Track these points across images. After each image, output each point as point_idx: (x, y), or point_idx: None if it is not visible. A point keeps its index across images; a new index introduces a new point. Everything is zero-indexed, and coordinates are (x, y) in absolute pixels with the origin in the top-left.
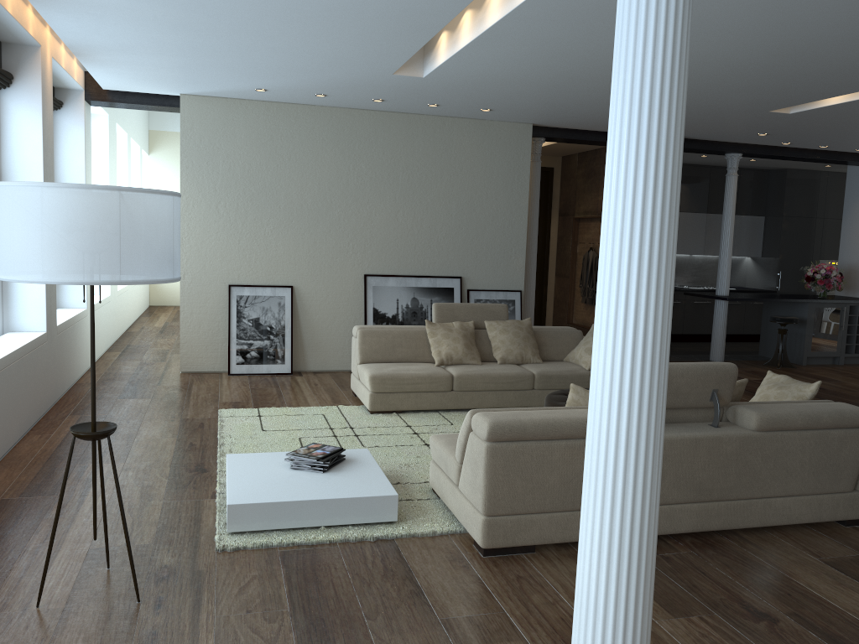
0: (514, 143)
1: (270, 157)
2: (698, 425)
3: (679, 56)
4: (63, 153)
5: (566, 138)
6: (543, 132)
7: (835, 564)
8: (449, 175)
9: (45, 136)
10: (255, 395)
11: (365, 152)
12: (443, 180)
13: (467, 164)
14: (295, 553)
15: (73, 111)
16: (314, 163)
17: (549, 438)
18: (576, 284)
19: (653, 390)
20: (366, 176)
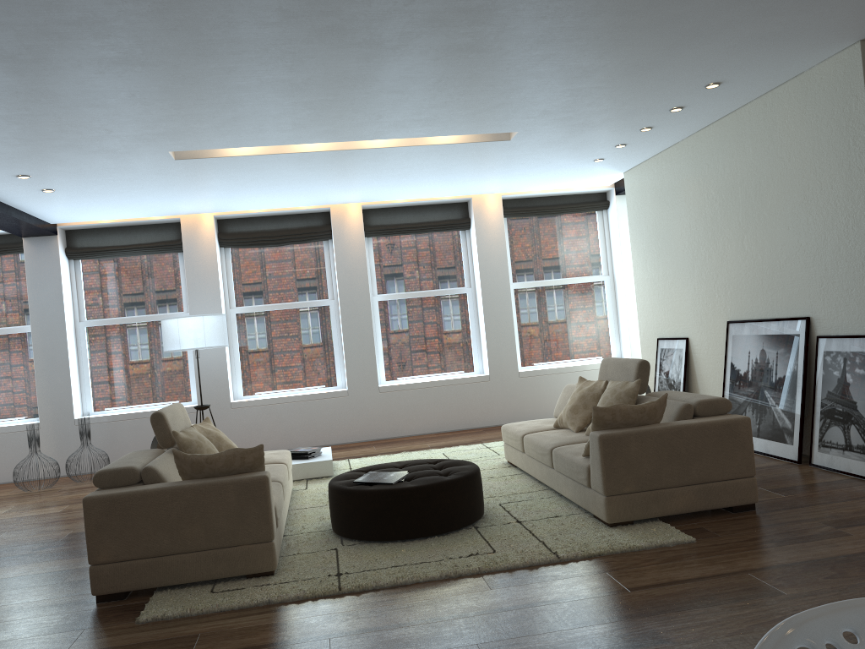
0: (841, 88)
1: (663, 208)
2: None
3: None
4: (613, 240)
5: None
6: None
7: (61, 572)
8: (778, 172)
9: (483, 250)
10: None
11: (712, 175)
12: (774, 182)
13: (794, 148)
14: None
15: (612, 206)
16: (684, 203)
17: None
18: None
19: None
20: (716, 203)
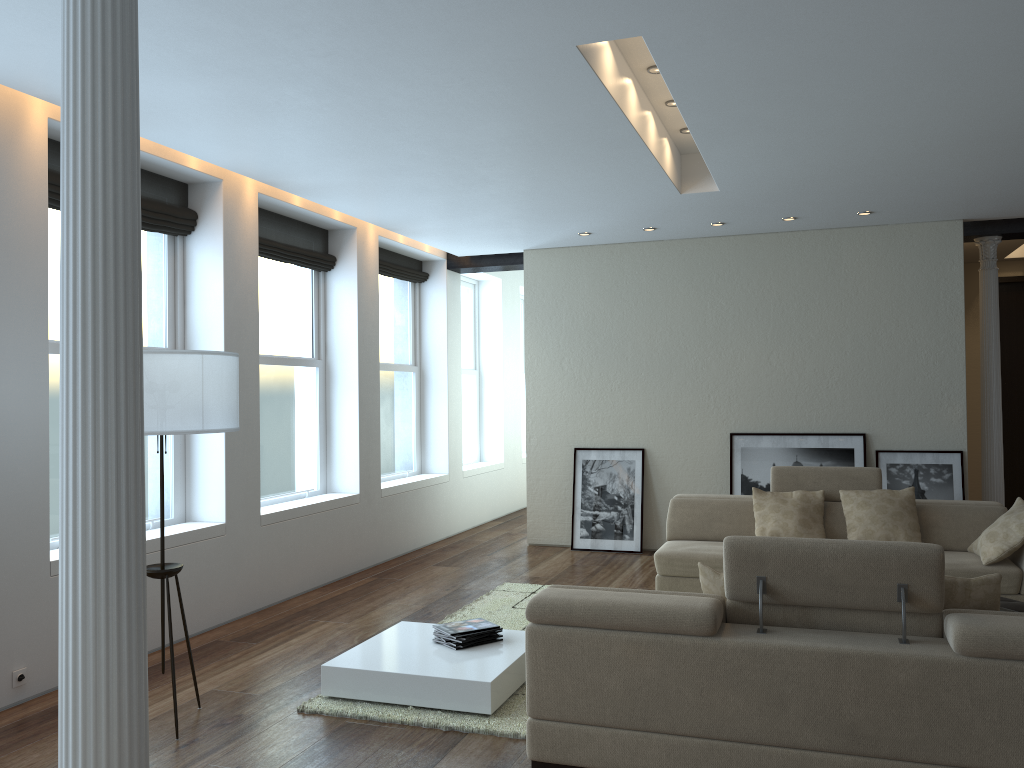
0: (935, 249)
1: (615, 304)
2: (878, 637)
3: (81, 178)
4: (428, 322)
5: None
6: (991, 228)
7: None
8: (838, 302)
9: (362, 308)
10: (566, 572)
11: (724, 285)
12: (830, 309)
13: (864, 285)
14: (355, 727)
15: (437, 281)
16: (663, 305)
17: (607, 627)
18: None
19: (79, 516)
20: (727, 314)
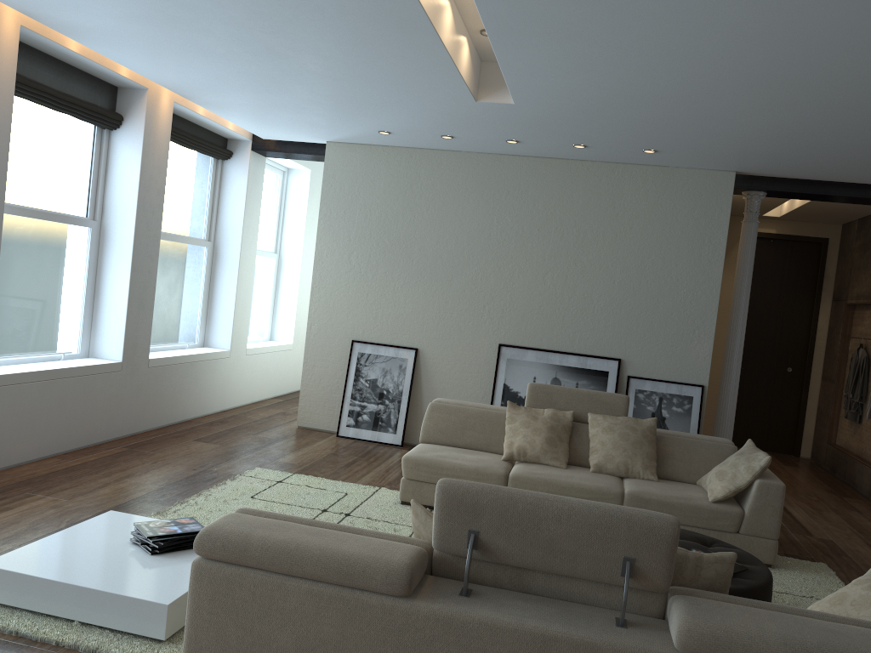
0: (707, 196)
1: (408, 206)
2: (594, 614)
3: None
4: (227, 200)
5: (794, 192)
6: (759, 184)
7: None
8: (614, 233)
9: (146, 174)
10: (322, 460)
11: (512, 203)
12: (606, 239)
13: (640, 221)
14: None
15: (240, 161)
16: (453, 214)
17: (286, 573)
18: (844, 392)
19: None
20: (511, 231)
